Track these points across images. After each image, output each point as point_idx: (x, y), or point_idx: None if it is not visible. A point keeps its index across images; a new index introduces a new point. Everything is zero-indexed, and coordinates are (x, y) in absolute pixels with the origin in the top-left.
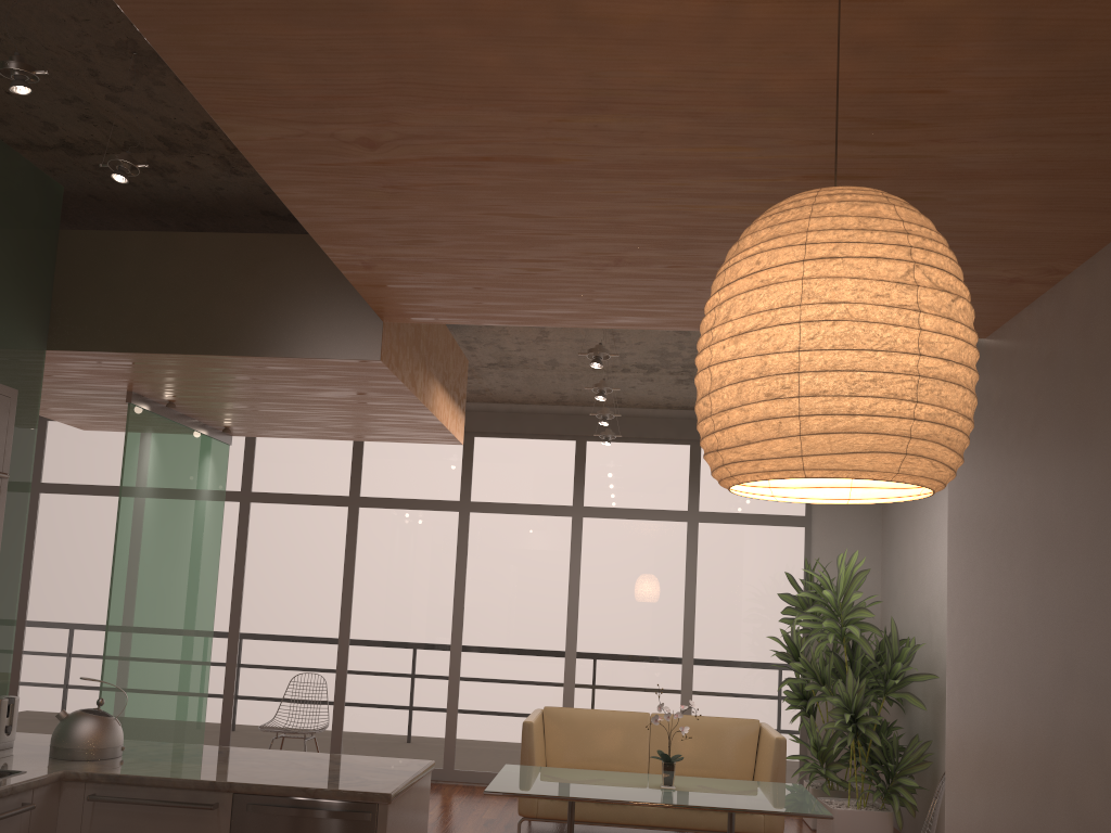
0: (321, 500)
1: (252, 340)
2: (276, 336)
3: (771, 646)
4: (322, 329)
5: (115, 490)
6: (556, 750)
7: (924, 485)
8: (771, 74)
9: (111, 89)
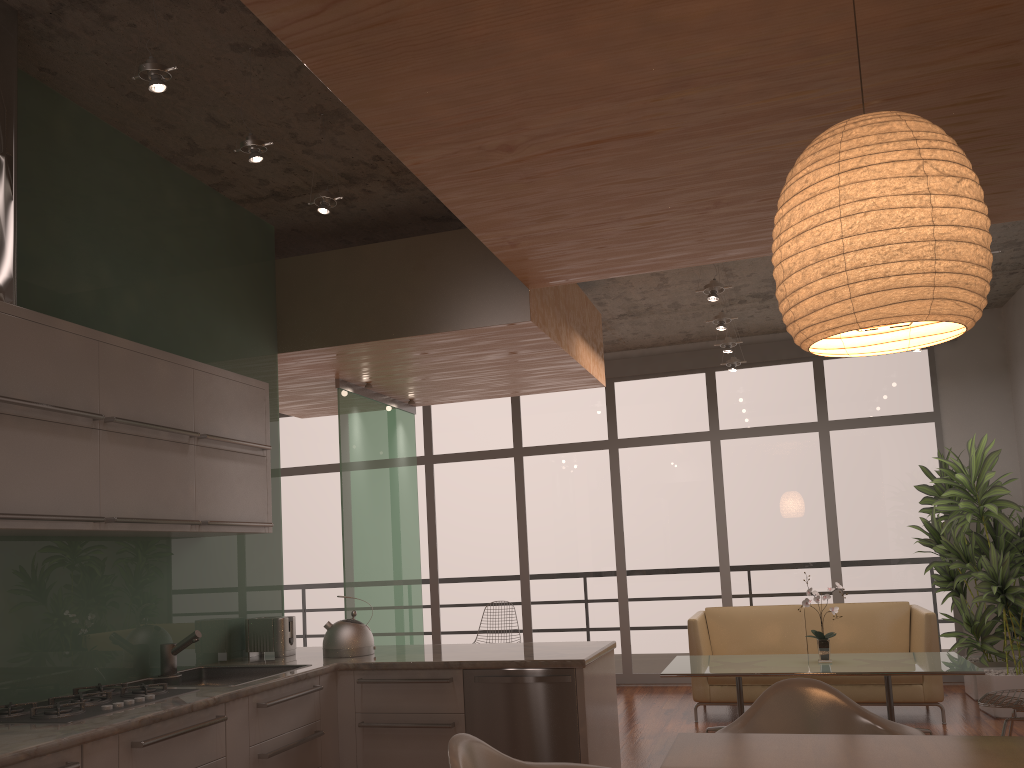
0: (490, 454)
1: (428, 320)
2: (446, 315)
3: (915, 537)
4: (481, 303)
5: (326, 468)
6: (720, 644)
7: (954, 321)
8: (818, 30)
9: (305, 145)
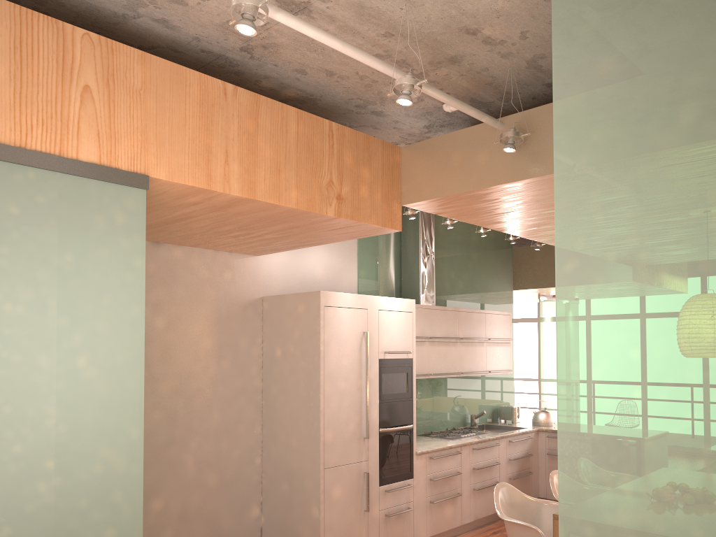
0: None
1: None
2: None
3: None
4: None
5: (529, 320)
6: None
7: None
8: None
9: None
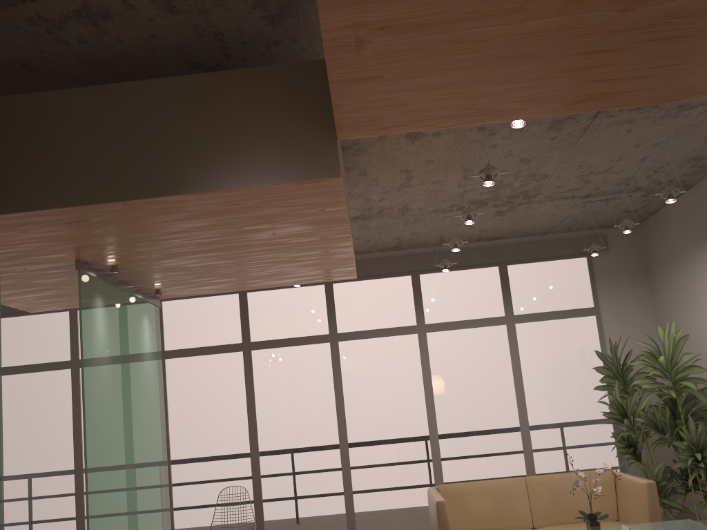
0: (221, 349)
1: (208, 175)
2: (231, 169)
3: (587, 410)
4: (277, 155)
5: (55, 365)
6: (455, 519)
7: None
8: None
9: None
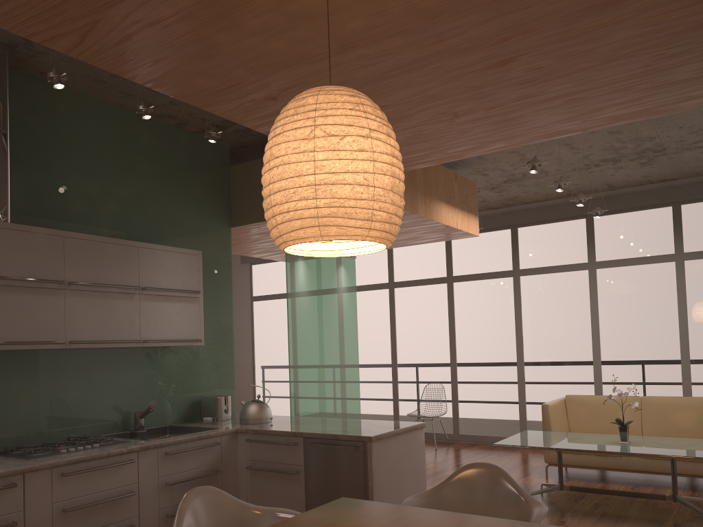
0: (431, 281)
1: None
2: None
3: None
4: None
5: None
6: (575, 422)
7: (347, 239)
8: None
9: None
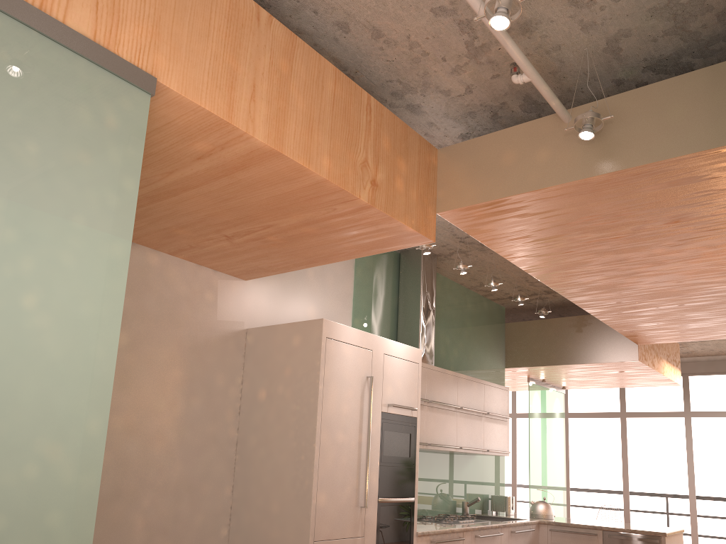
0: (605, 415)
1: (583, 357)
2: (592, 355)
3: None
4: (611, 350)
5: None
6: None
7: None
8: None
9: (531, 282)
